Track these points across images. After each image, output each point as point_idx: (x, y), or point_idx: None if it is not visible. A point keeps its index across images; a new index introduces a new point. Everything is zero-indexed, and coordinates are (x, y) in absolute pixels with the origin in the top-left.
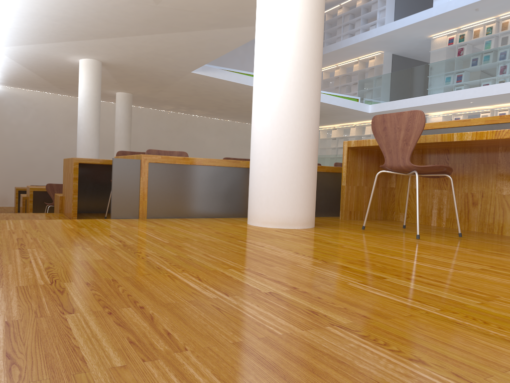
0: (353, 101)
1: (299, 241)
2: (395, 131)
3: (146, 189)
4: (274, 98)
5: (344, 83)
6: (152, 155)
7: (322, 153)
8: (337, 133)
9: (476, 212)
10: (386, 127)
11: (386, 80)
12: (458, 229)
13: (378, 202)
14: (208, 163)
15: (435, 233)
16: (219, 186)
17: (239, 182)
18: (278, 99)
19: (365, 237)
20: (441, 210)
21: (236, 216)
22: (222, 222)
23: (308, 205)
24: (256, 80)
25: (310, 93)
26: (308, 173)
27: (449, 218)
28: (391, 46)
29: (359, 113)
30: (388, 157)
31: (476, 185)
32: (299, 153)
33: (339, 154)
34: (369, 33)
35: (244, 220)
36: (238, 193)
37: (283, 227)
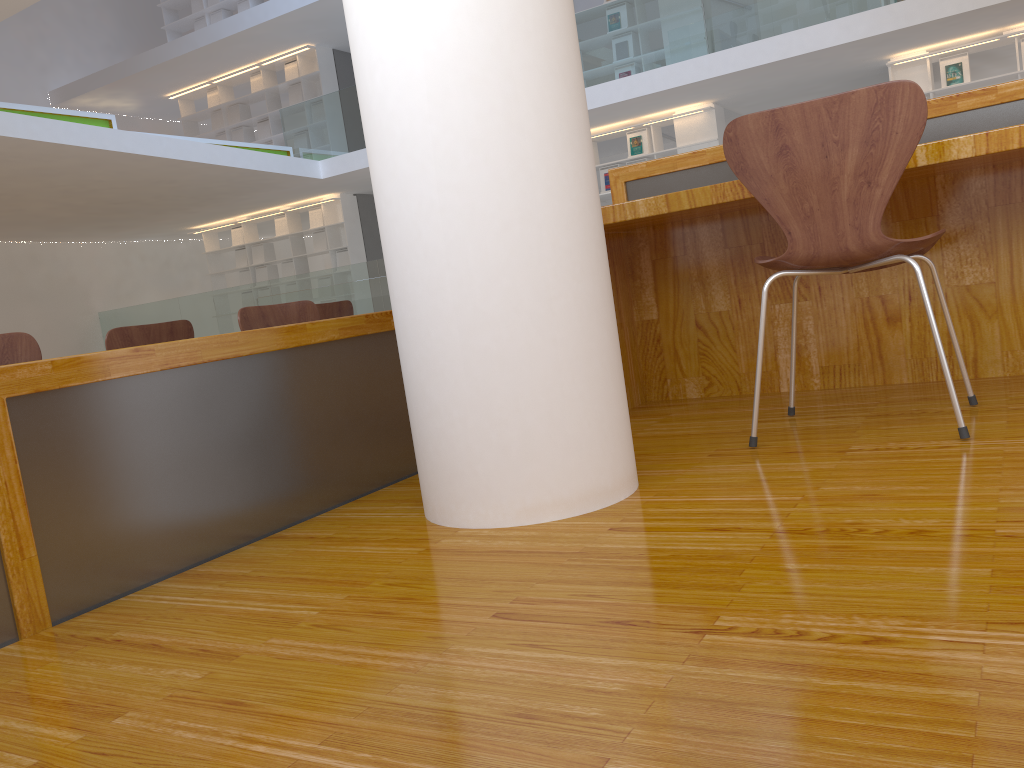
0: (284, 156)
1: (843, 557)
2: (825, 154)
3: (21, 510)
4: (484, 82)
5: (238, 120)
6: (15, 365)
7: (219, 284)
8: (247, 235)
9: (901, 337)
10: (788, 147)
11: (344, 104)
12: (967, 388)
13: (629, 364)
14: (219, 351)
15: (893, 411)
16: (265, 422)
17: (315, 395)
18: (500, 85)
19: (862, 471)
20: (802, 352)
21: (330, 505)
22: (360, 548)
23: (627, 416)
24: (388, 24)
25: (575, 58)
26: (612, 318)
27: (829, 365)
28: (331, 31)
29: (300, 183)
30: (800, 231)
31: (889, 276)
32: (589, 258)
33: (262, 280)
34: (282, 1)
35: (386, 511)
36: (321, 429)
37: (593, 507)
